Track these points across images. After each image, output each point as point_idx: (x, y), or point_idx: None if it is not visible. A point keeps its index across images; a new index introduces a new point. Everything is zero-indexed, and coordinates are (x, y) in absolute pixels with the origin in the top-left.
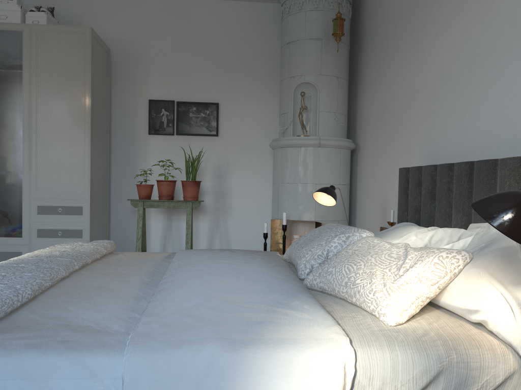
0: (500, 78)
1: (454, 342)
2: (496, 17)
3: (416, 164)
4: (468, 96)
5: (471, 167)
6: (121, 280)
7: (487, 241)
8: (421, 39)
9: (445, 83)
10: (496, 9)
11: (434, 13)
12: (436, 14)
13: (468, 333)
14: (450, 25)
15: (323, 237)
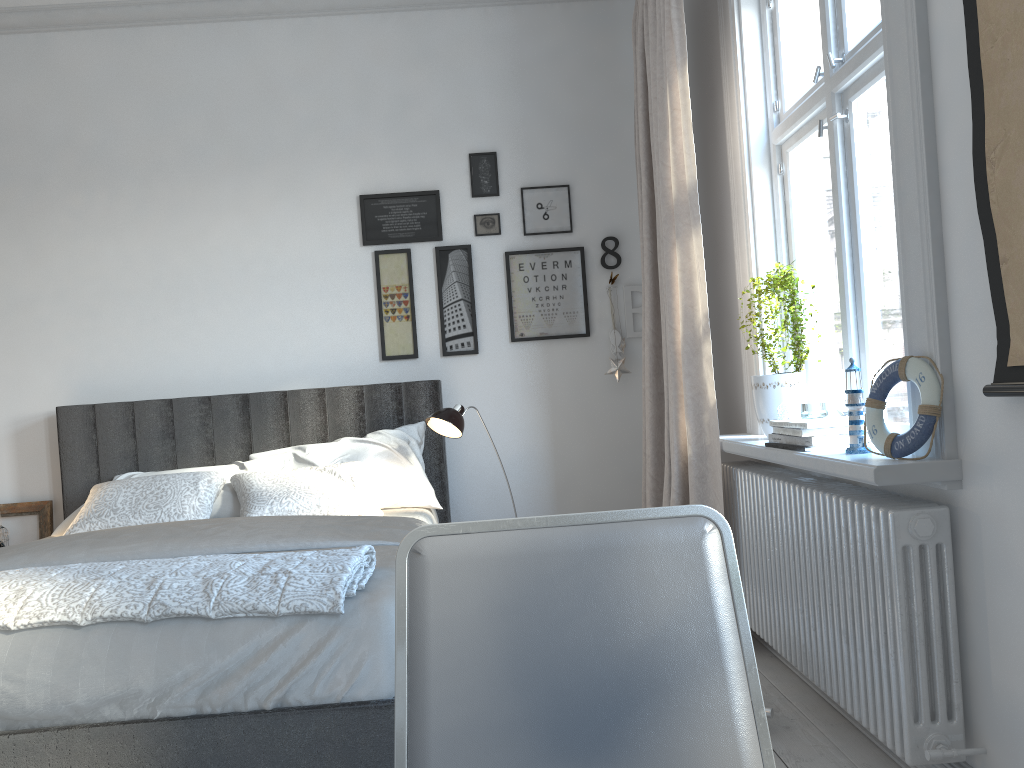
0: (230, 312)
1: (415, 512)
2: (214, 250)
3: (47, 400)
4: (173, 323)
5: (244, 399)
6: None
7: (337, 456)
8: (35, 228)
9: (118, 300)
10: (214, 242)
11: (71, 204)
12: (78, 207)
13: (402, 510)
14: (117, 231)
15: (178, 489)
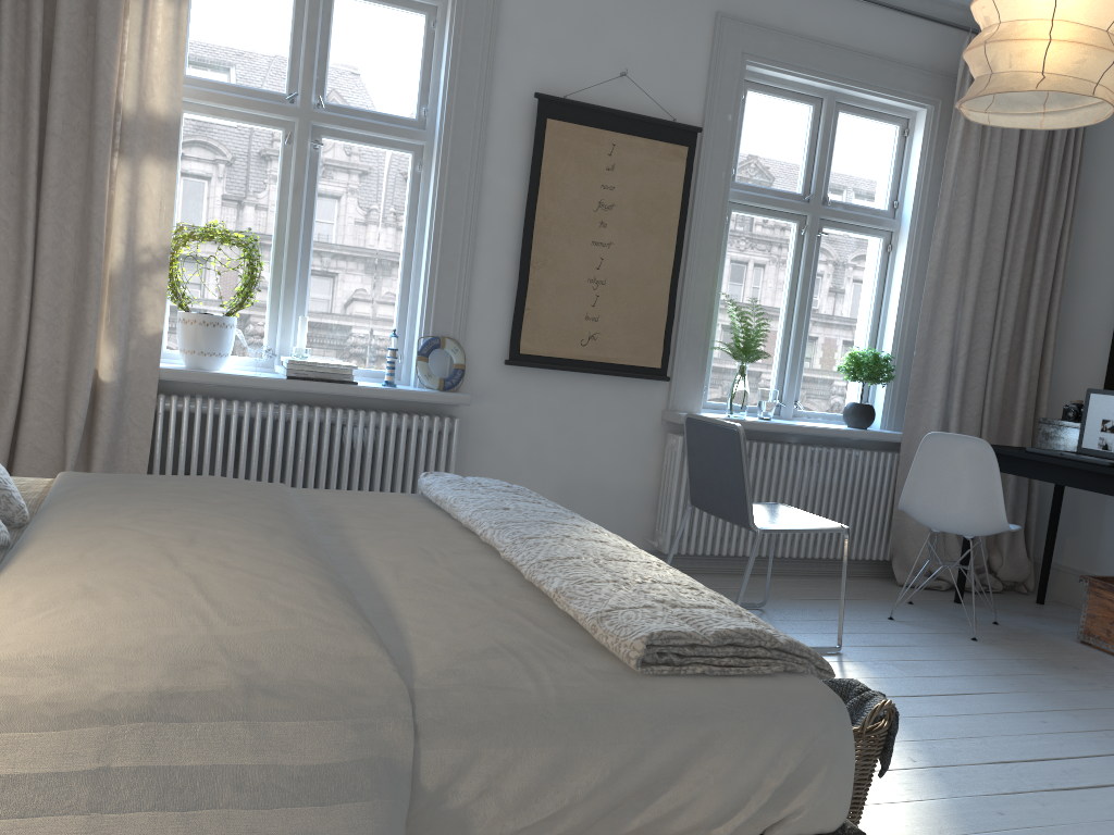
0: None
1: None
2: None
3: None
4: None
5: None
6: (376, 526)
7: None
8: None
9: None
10: None
11: None
12: None
13: None
14: None
15: None
